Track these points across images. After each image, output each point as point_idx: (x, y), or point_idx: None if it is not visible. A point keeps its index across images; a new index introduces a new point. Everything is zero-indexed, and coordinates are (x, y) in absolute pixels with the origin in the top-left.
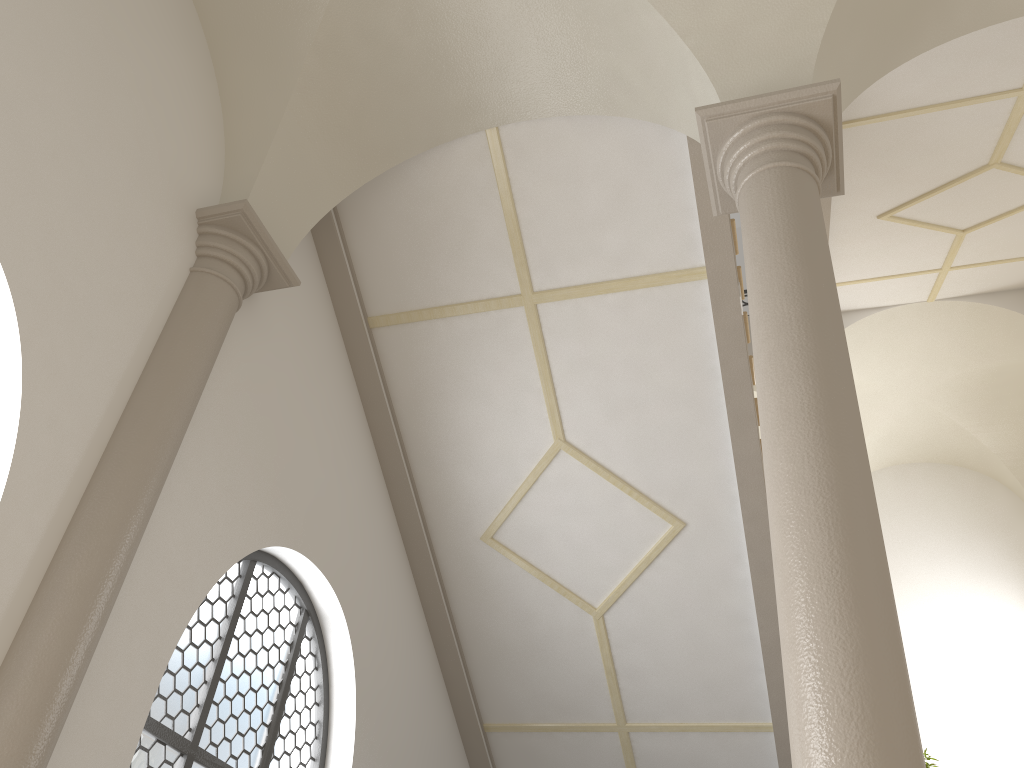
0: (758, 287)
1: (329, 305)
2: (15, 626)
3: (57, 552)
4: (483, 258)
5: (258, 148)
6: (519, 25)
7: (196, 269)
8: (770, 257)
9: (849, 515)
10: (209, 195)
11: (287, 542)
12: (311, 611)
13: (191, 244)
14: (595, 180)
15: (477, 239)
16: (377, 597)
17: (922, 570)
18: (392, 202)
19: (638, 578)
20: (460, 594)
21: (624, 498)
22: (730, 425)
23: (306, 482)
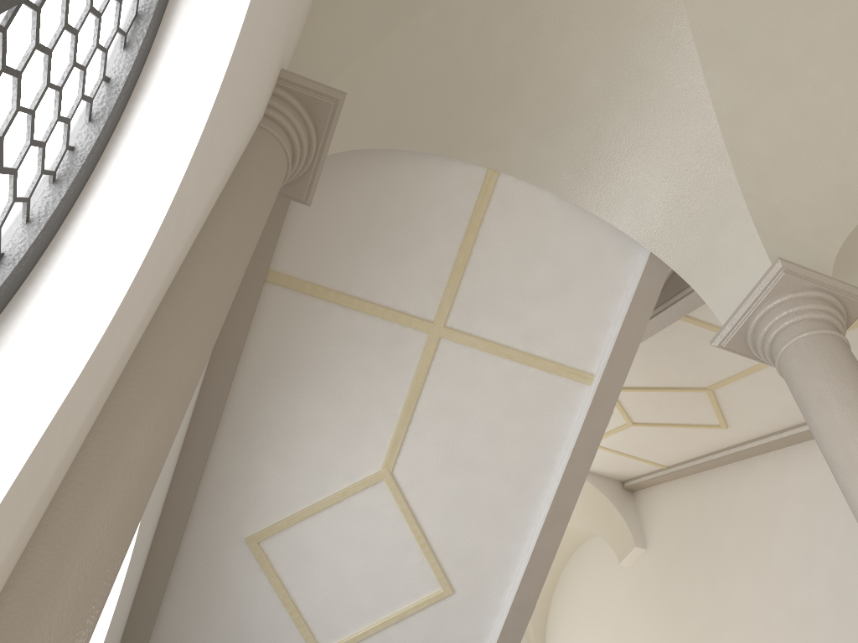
0: None
1: None
2: (53, 493)
3: (114, 394)
4: (418, 273)
5: (342, 53)
6: (591, 107)
7: (267, 128)
8: None
9: None
10: (286, 63)
11: None
12: None
13: (268, 99)
14: (550, 261)
15: (423, 254)
16: (134, 572)
17: None
18: (365, 178)
19: (381, 631)
20: (182, 592)
21: (413, 548)
22: (547, 516)
23: None
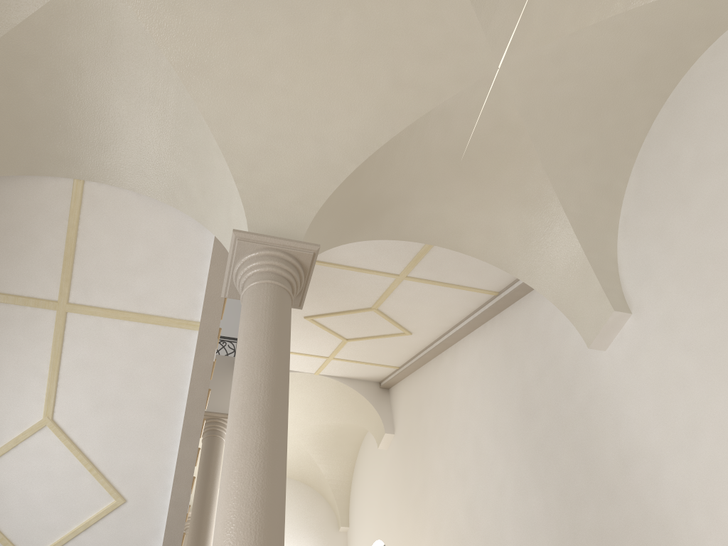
0: (245, 357)
1: None
2: None
3: None
4: (36, 266)
5: None
6: (128, 124)
7: None
8: (257, 340)
9: (269, 525)
10: None
11: None
12: None
13: None
14: (143, 241)
15: (37, 251)
16: None
17: None
18: None
19: (74, 538)
20: None
21: (84, 473)
22: (182, 434)
23: None
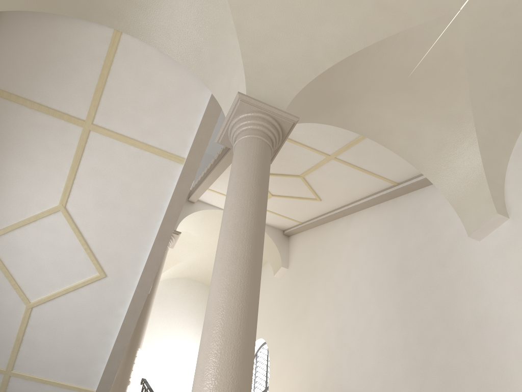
0: (237, 189)
1: None
2: None
3: None
4: (74, 91)
5: None
6: None
7: None
8: (247, 179)
9: (250, 316)
10: None
11: None
12: None
13: None
14: (156, 89)
15: (77, 79)
16: None
17: (178, 330)
18: (37, 30)
19: (64, 294)
20: None
21: (81, 250)
22: (156, 237)
23: None
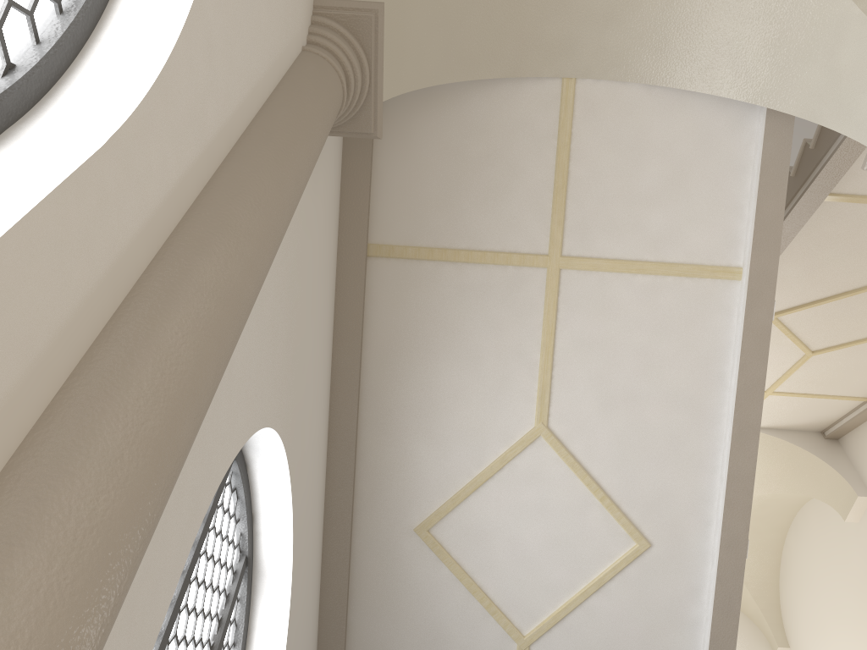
0: None
1: (338, 213)
2: (115, 301)
3: (175, 233)
4: (519, 208)
5: None
6: None
7: (311, 49)
8: None
9: None
10: None
11: (285, 441)
12: (250, 561)
13: (306, 25)
14: (657, 156)
15: (518, 186)
16: (306, 570)
17: None
18: (439, 126)
19: (582, 603)
20: (365, 599)
21: (592, 504)
22: (733, 436)
23: (303, 383)
